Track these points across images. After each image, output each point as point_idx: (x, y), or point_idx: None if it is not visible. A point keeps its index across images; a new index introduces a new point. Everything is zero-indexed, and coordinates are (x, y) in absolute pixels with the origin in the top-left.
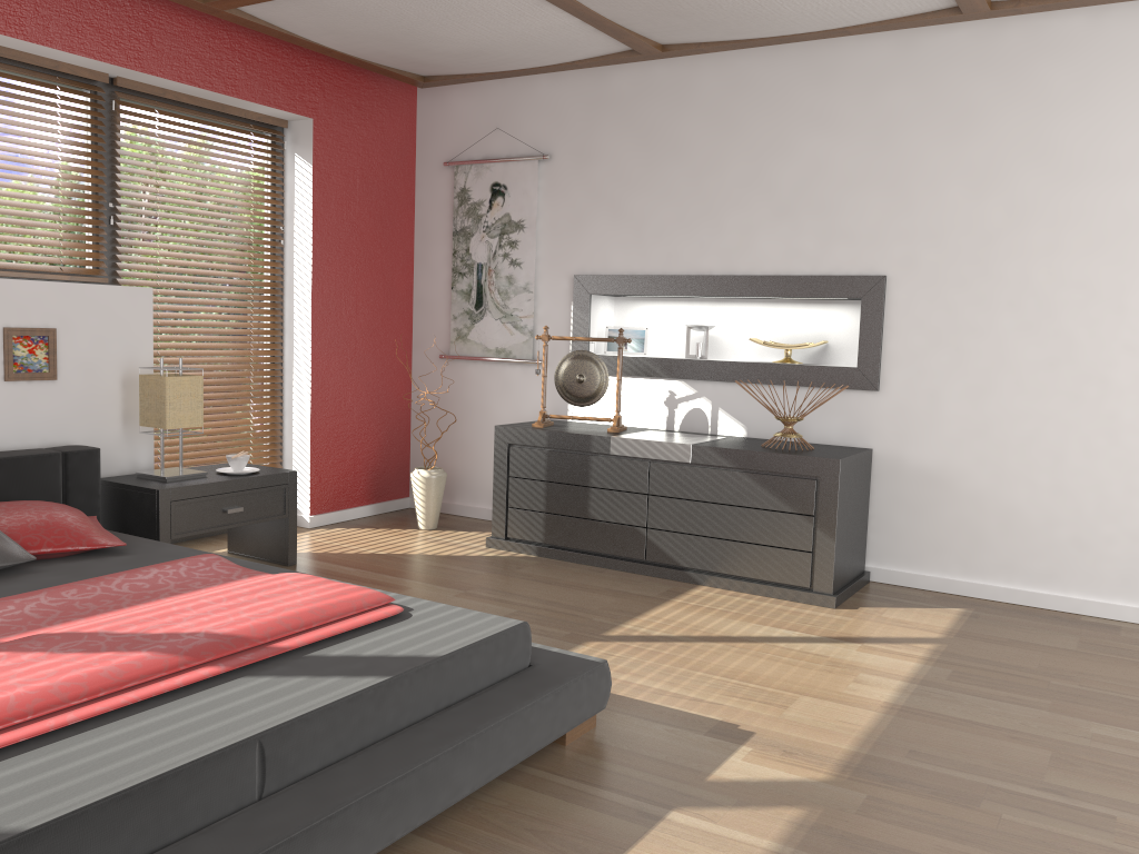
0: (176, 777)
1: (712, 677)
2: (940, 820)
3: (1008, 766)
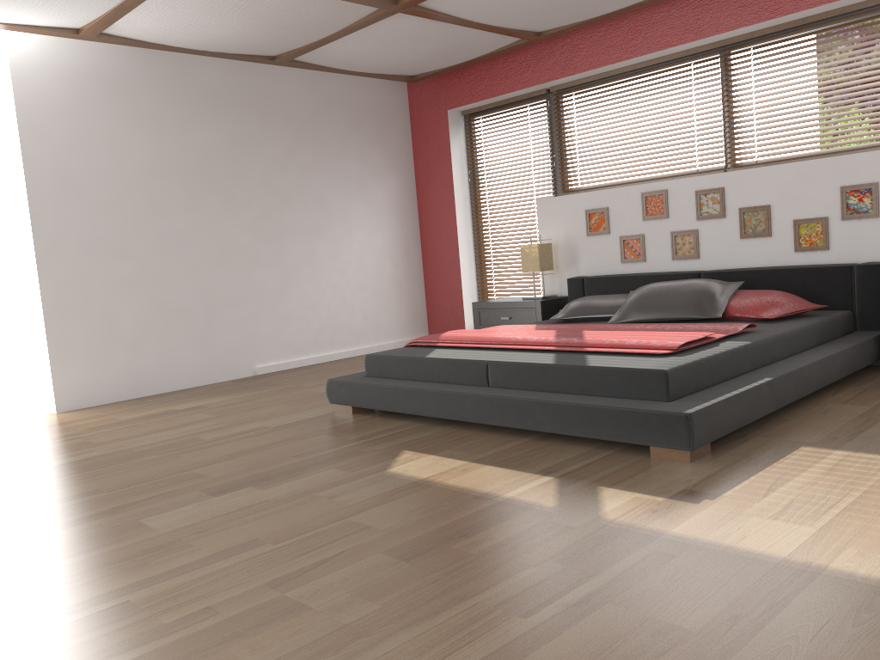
0: (460, 362)
1: (846, 497)
2: (530, 544)
3: (642, 594)
